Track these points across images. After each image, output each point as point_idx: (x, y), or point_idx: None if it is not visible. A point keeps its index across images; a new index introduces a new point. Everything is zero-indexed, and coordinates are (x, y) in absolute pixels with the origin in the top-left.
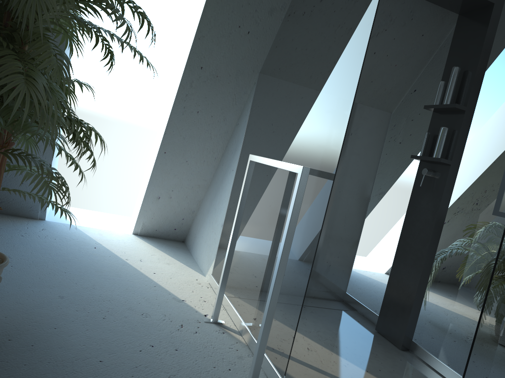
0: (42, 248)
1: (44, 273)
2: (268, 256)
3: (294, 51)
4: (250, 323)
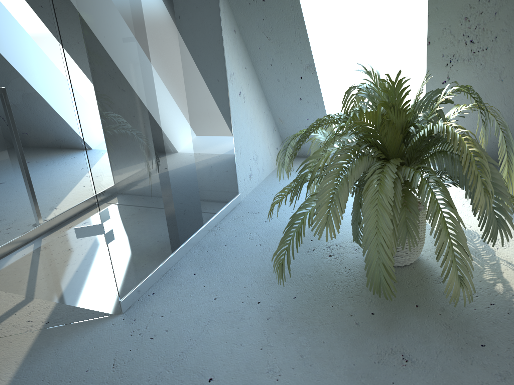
0: None
1: None
2: None
3: None
4: None
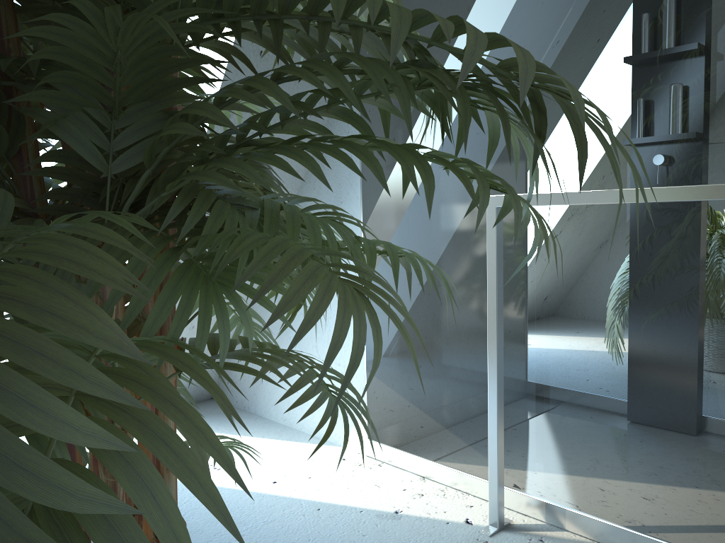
0: None
1: None
2: (595, 372)
3: None
4: (588, 502)
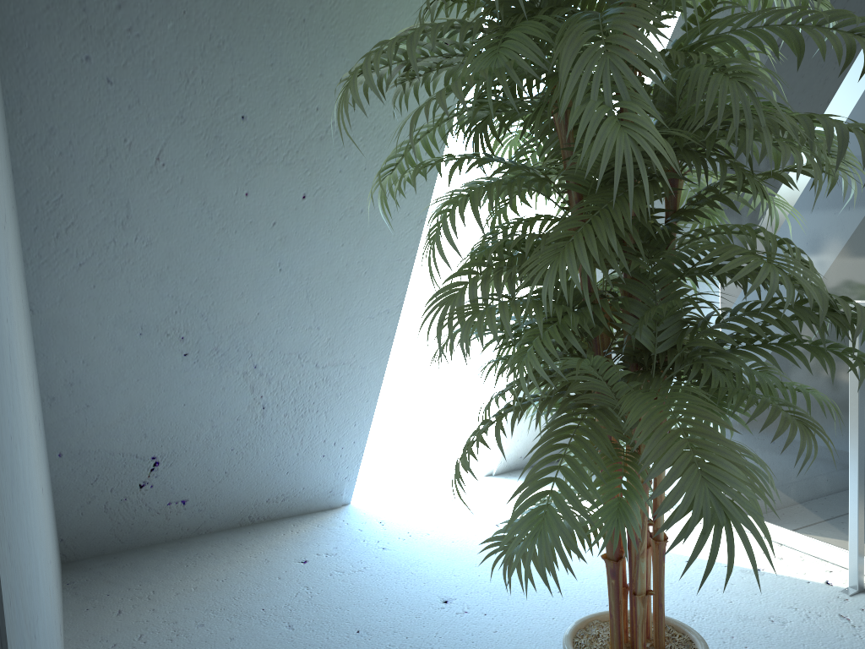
0: (448, 559)
1: (542, 607)
2: None
3: (855, 110)
4: None
